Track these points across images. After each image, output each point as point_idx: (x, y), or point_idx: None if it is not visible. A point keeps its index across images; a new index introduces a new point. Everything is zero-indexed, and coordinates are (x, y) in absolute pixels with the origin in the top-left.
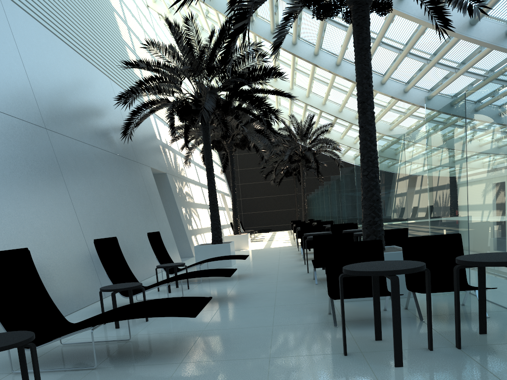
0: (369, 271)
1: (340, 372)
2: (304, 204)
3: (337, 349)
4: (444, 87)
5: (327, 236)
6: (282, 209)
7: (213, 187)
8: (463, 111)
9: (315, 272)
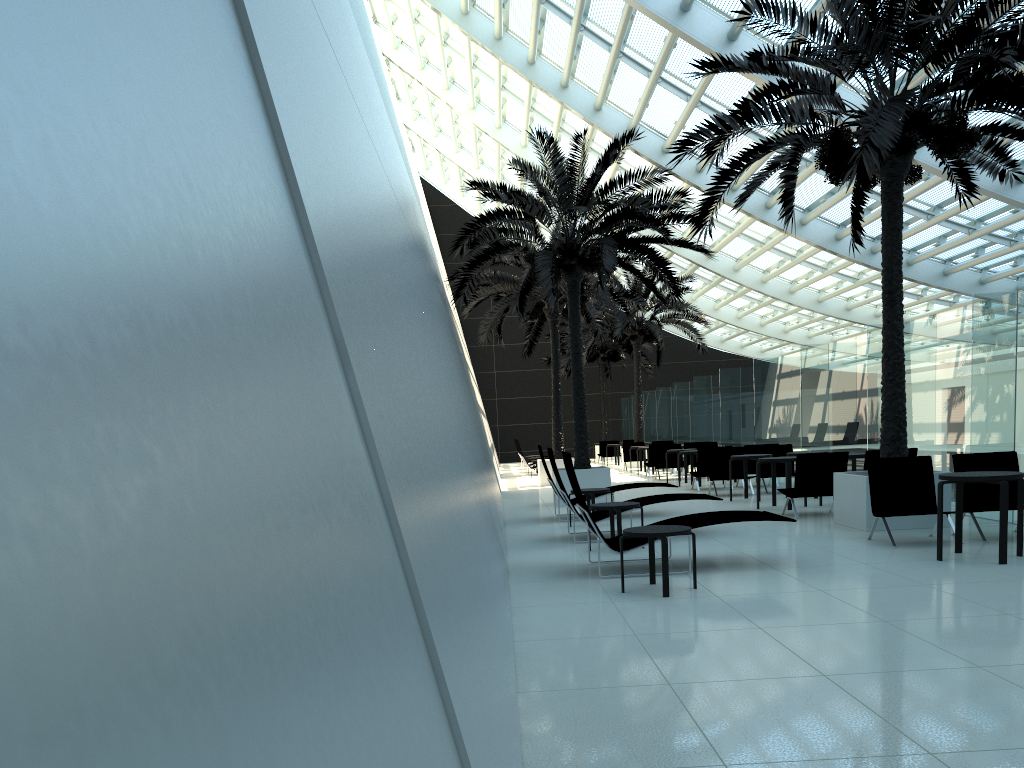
0: (979, 476)
1: (953, 568)
2: (639, 412)
3: (925, 558)
4: (905, 238)
5: (814, 455)
6: (572, 419)
7: (582, 382)
8: (1014, 313)
9: (793, 504)
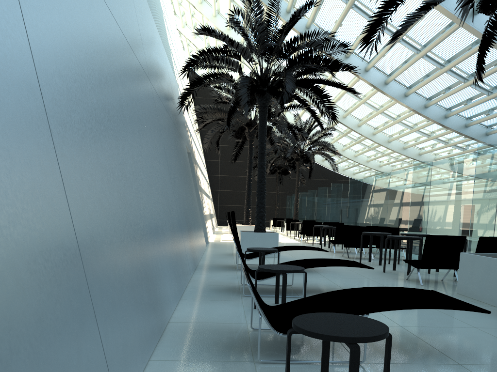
0: None
1: None
2: (297, 203)
3: None
4: (469, 108)
5: (440, 237)
6: None
7: (264, 173)
8: None
9: (419, 273)
